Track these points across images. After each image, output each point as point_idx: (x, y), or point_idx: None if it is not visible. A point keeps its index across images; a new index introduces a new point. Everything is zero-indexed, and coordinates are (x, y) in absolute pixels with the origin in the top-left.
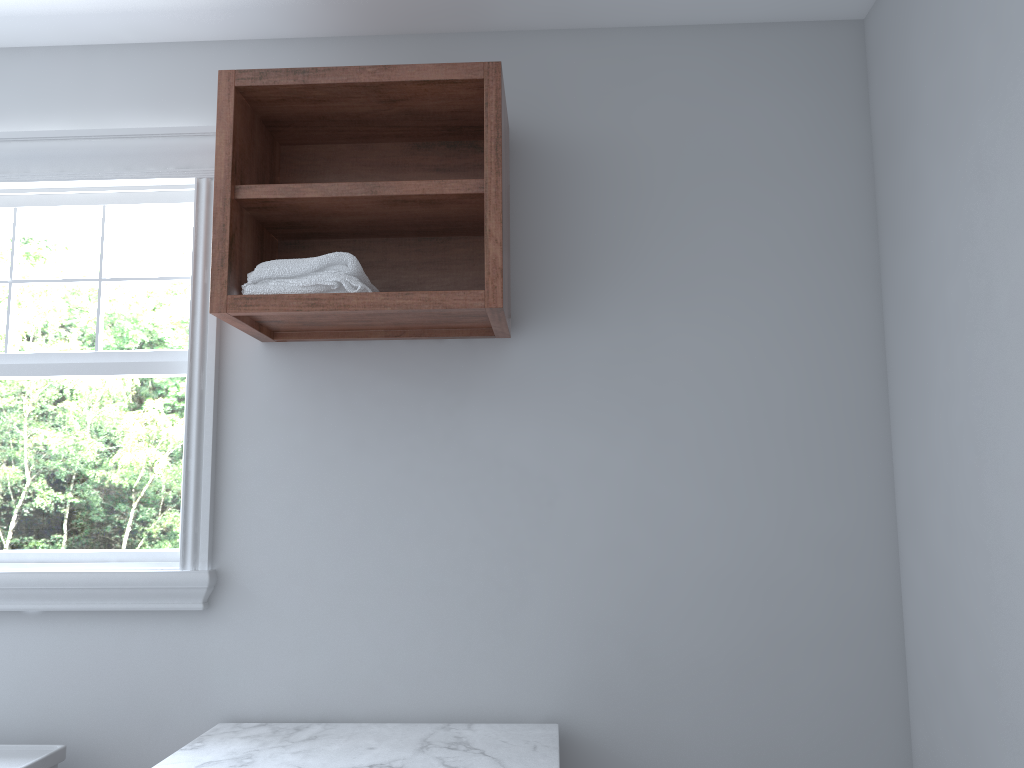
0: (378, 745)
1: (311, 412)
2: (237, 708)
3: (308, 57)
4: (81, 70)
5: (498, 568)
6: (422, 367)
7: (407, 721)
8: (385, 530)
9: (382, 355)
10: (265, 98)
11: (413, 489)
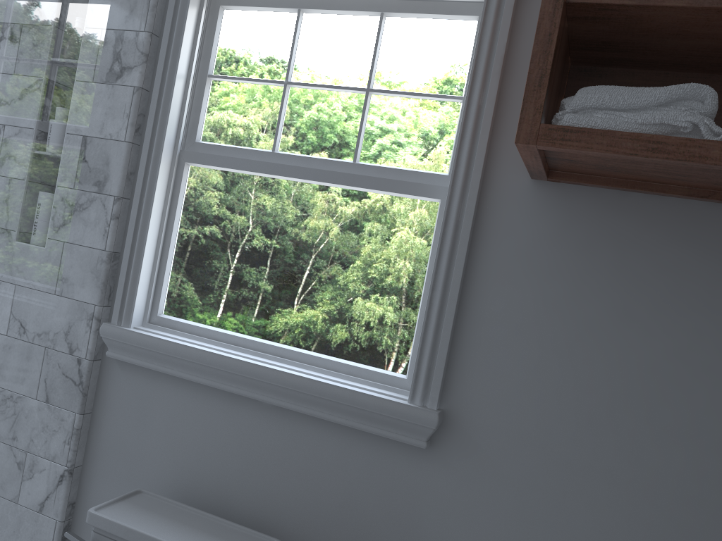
0: None
1: (575, 266)
2: None
3: None
4: None
5: None
6: None
7: None
8: (641, 418)
9: (675, 216)
10: None
11: (685, 380)
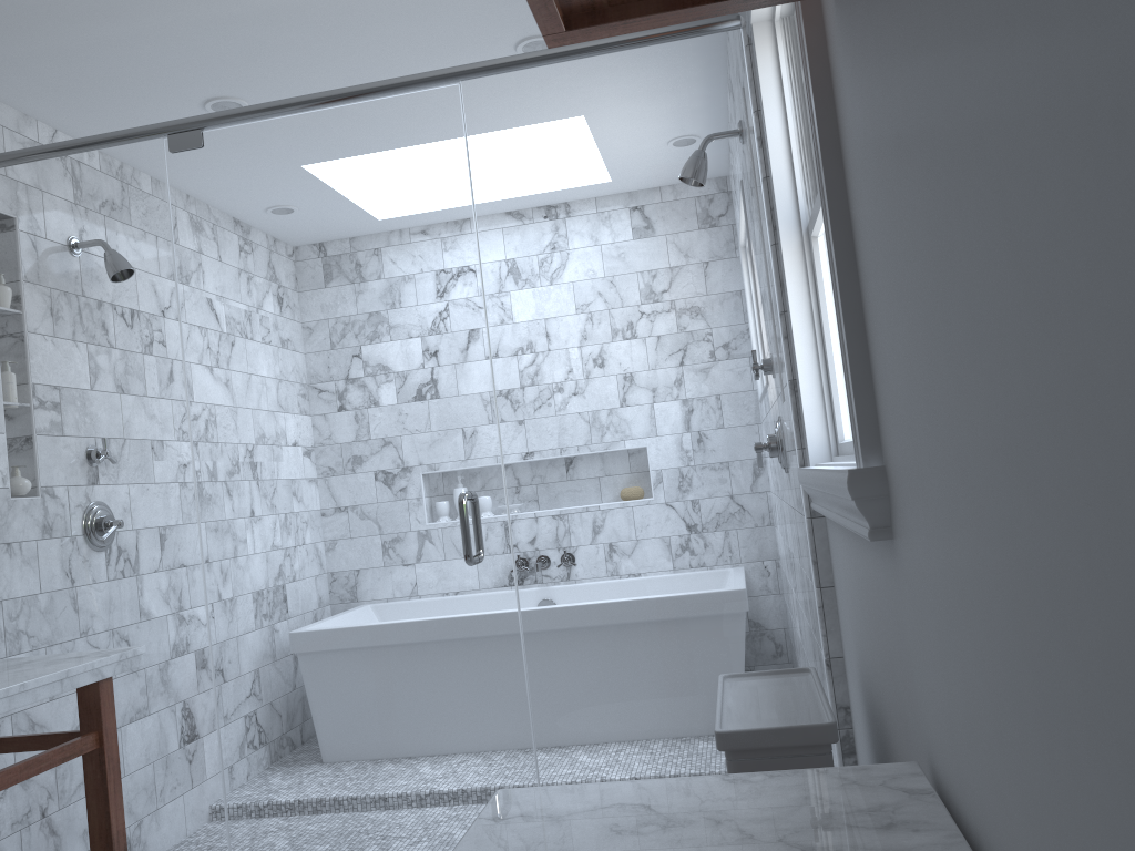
0: None
1: (868, 102)
2: (930, 744)
3: None
4: None
5: (1071, 469)
6: None
7: None
8: (945, 358)
9: None
10: None
11: (944, 223)
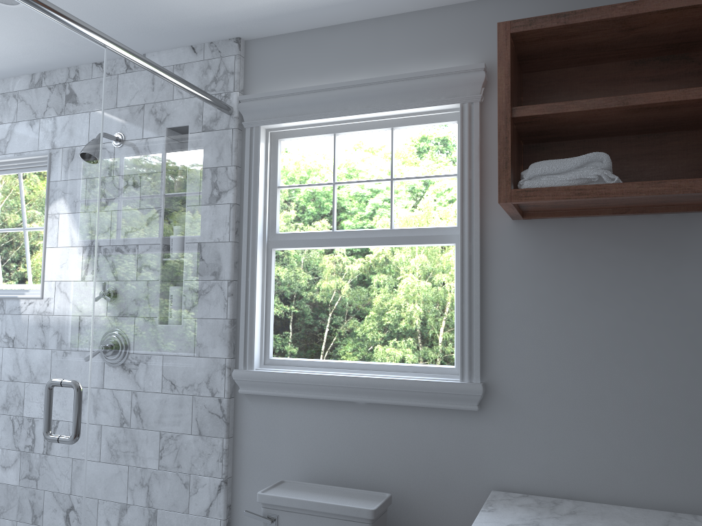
0: None
1: (552, 271)
2: (503, 481)
3: (540, 4)
4: (376, 35)
5: None
6: (642, 236)
7: (637, 506)
8: (615, 361)
9: (608, 228)
10: (528, 39)
11: (637, 330)
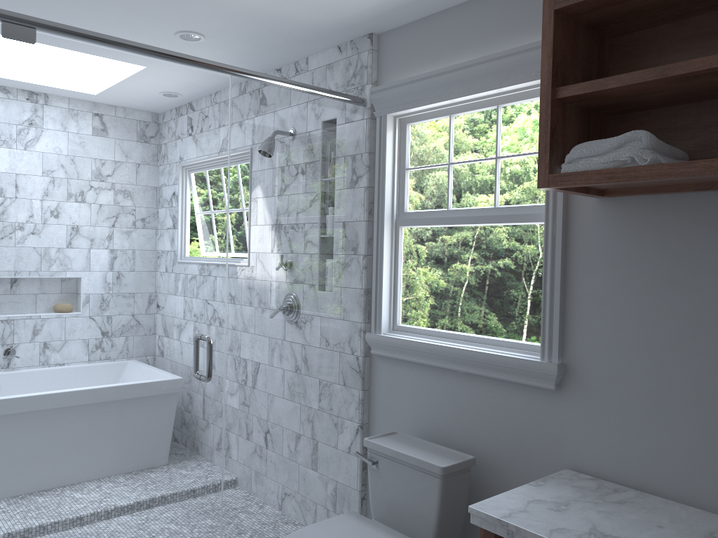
0: (667, 525)
1: (633, 252)
2: (578, 462)
3: None
4: (479, 14)
5: None
6: None
7: (709, 510)
8: (693, 352)
9: (694, 205)
10: (580, 11)
11: None
